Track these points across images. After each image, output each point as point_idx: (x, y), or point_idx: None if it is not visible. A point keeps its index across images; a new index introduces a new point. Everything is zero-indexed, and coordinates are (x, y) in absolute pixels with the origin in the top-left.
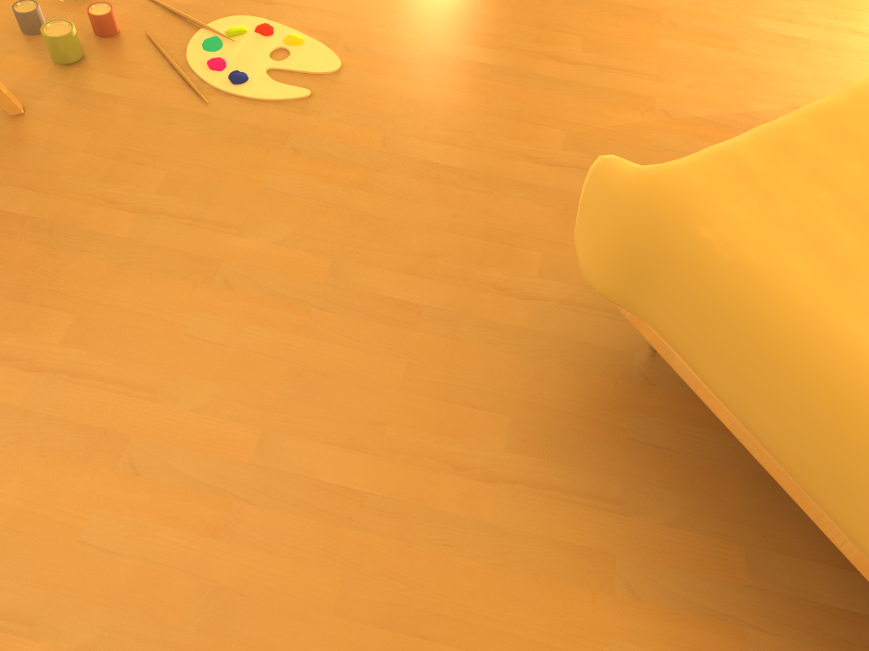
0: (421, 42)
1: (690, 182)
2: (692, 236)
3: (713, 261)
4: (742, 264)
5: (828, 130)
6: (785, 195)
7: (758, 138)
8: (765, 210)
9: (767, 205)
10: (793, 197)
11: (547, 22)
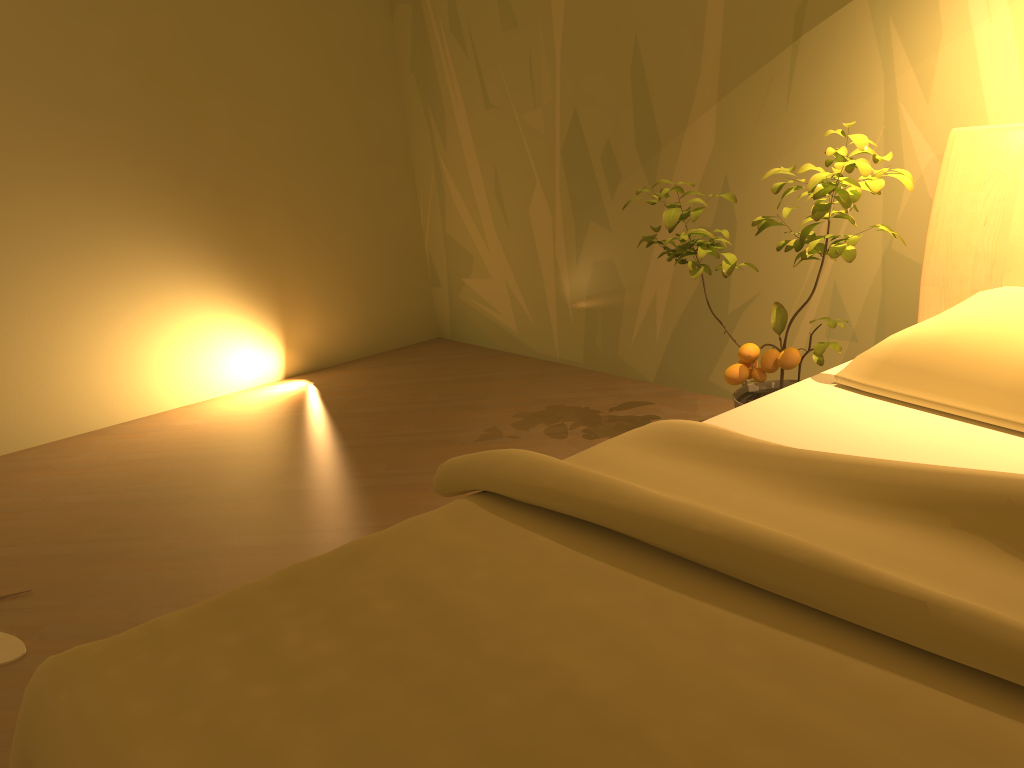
0: (126, 615)
1: (85, 653)
2: (52, 703)
3: (55, 724)
4: (78, 718)
5: (281, 580)
6: (183, 645)
7: (202, 602)
8: (149, 663)
9: (156, 658)
10: (192, 645)
11: (273, 571)
